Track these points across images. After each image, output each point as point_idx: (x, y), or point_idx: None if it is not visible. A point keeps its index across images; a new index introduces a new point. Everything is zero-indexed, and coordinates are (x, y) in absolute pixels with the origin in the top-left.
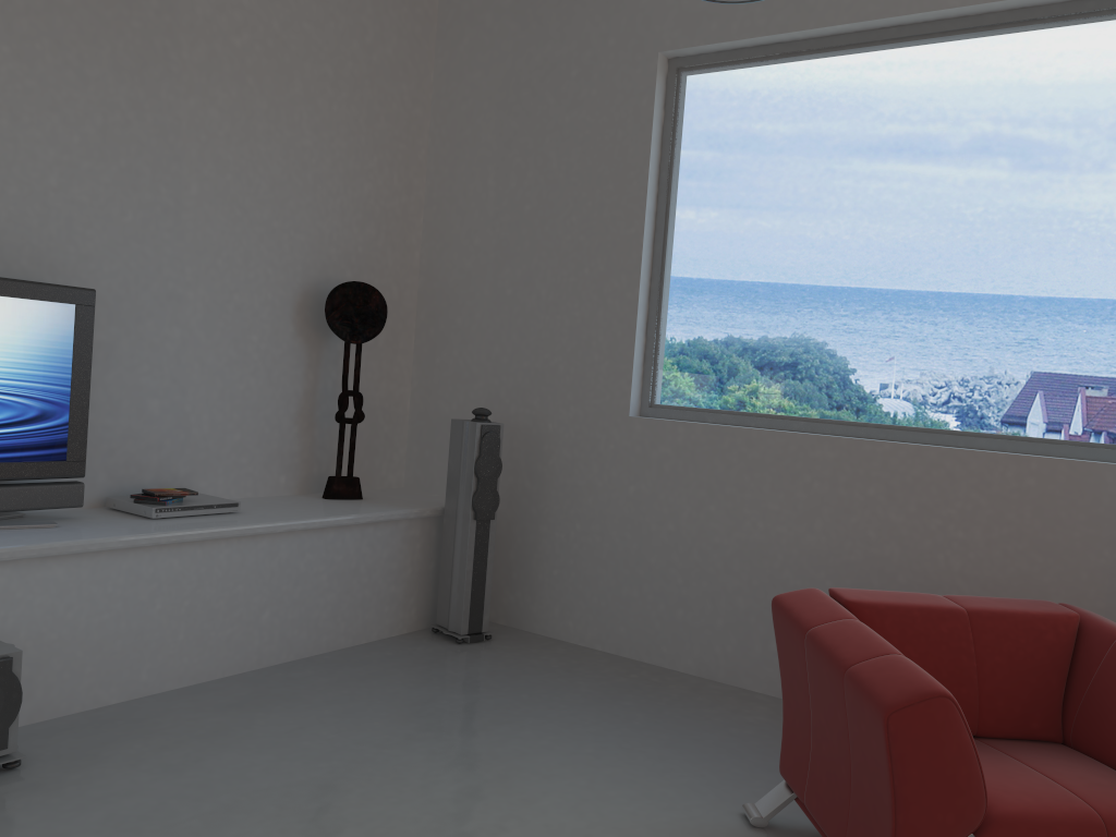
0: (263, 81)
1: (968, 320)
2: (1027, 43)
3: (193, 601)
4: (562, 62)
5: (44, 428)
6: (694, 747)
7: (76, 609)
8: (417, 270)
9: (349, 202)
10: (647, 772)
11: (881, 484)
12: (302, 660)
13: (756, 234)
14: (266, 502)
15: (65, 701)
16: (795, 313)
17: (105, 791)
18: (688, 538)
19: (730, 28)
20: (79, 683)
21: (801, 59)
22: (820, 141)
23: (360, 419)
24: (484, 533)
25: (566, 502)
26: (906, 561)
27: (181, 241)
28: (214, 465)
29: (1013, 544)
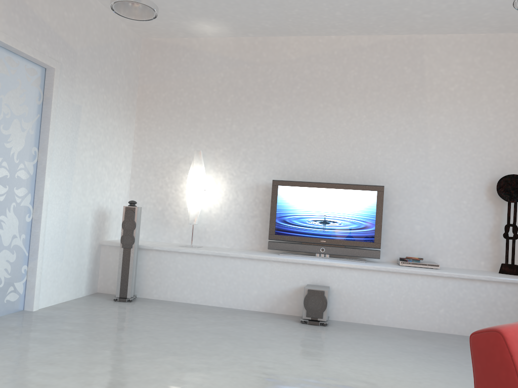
0: (465, 100)
1: None
2: None
3: (406, 296)
4: None
5: (366, 231)
6: None
7: (361, 288)
8: None
9: (517, 139)
10: None
11: None
12: (460, 335)
13: None
14: (464, 270)
15: (357, 318)
16: None
17: (333, 335)
18: None
19: None
20: (362, 313)
21: None
22: None
23: (515, 237)
24: None
25: None
26: None
27: (428, 167)
28: (445, 253)
29: None
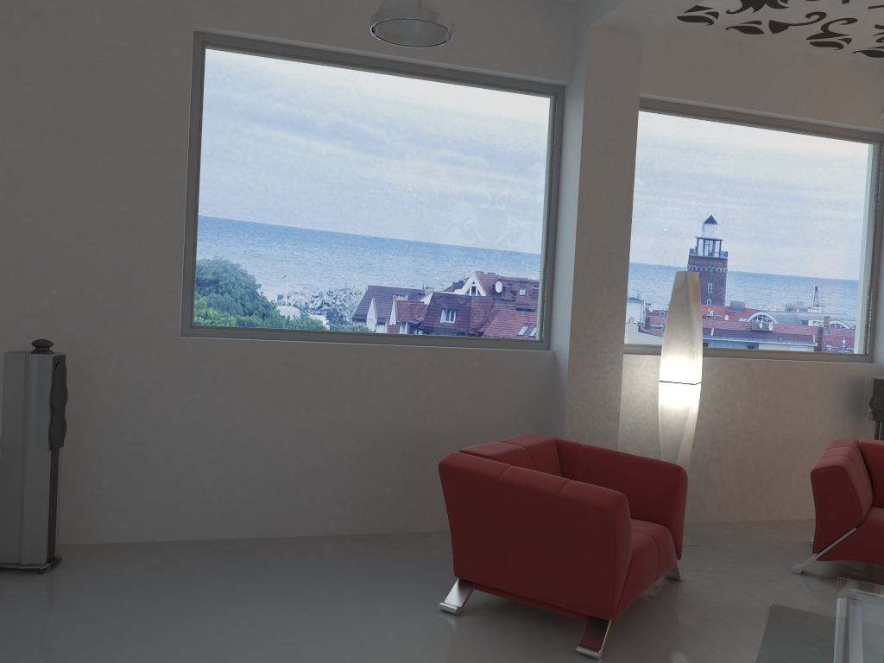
0: None
1: (430, 264)
2: (458, 92)
3: None
4: (84, 4)
5: None
6: (346, 584)
7: None
8: None
9: None
10: (356, 610)
11: (390, 374)
12: None
13: (280, 191)
14: None
15: None
16: (313, 254)
17: None
18: (243, 432)
19: (262, 25)
20: None
21: (310, 63)
22: (327, 128)
23: None
24: (56, 461)
25: (114, 419)
26: (407, 423)
27: None
28: None
29: (468, 402)
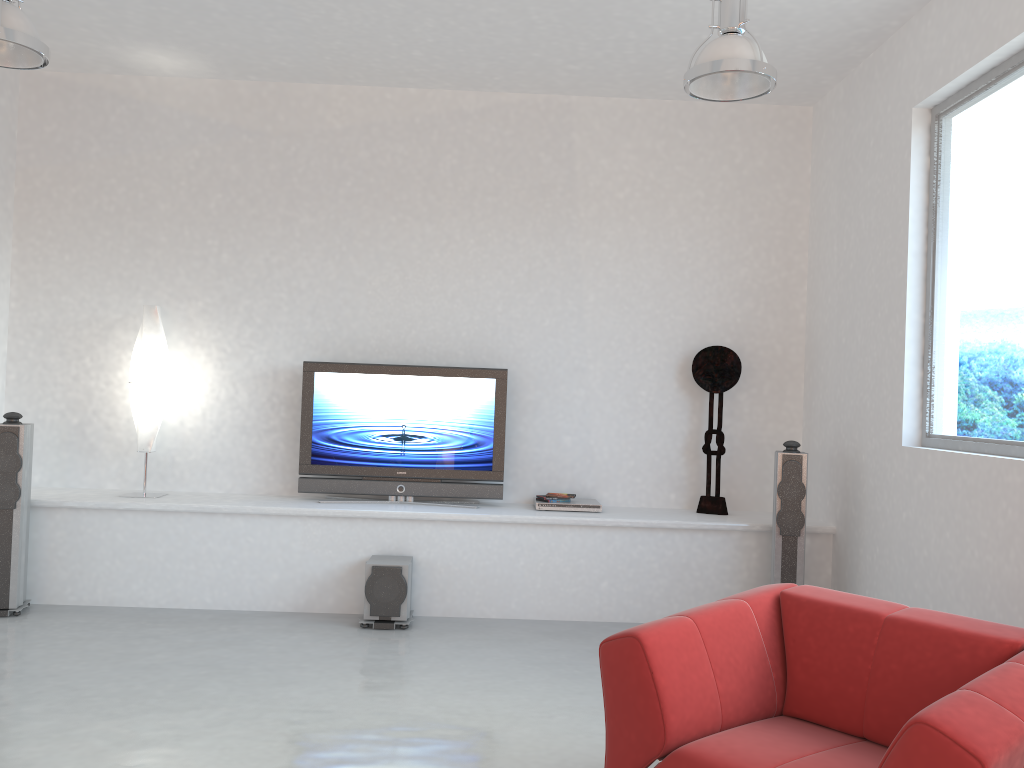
0: (642, 215)
1: None
2: None
3: (546, 563)
4: (865, 136)
5: (478, 451)
6: None
7: (469, 555)
8: (803, 330)
9: (725, 285)
10: None
11: None
12: (634, 623)
13: (988, 259)
14: (642, 510)
15: (464, 608)
16: (1014, 333)
17: (417, 646)
18: (934, 565)
19: (949, 70)
20: (471, 600)
21: (1012, 77)
22: None
23: (721, 451)
24: (791, 547)
25: (871, 527)
26: None
27: (583, 332)
28: (613, 482)
29: None
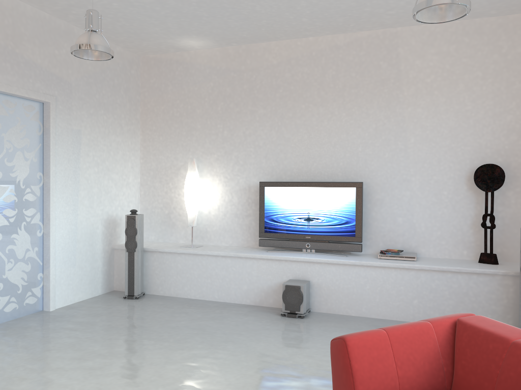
0: (442, 90)
1: None
2: None
3: (381, 288)
4: None
5: (347, 226)
6: None
7: (339, 281)
8: None
9: (497, 127)
10: None
11: None
12: None
13: None
14: (444, 260)
15: (337, 309)
16: None
17: (303, 328)
18: None
19: None
20: (341, 305)
21: None
22: None
23: (492, 226)
24: None
25: None
26: None
27: (407, 160)
28: (427, 243)
29: None
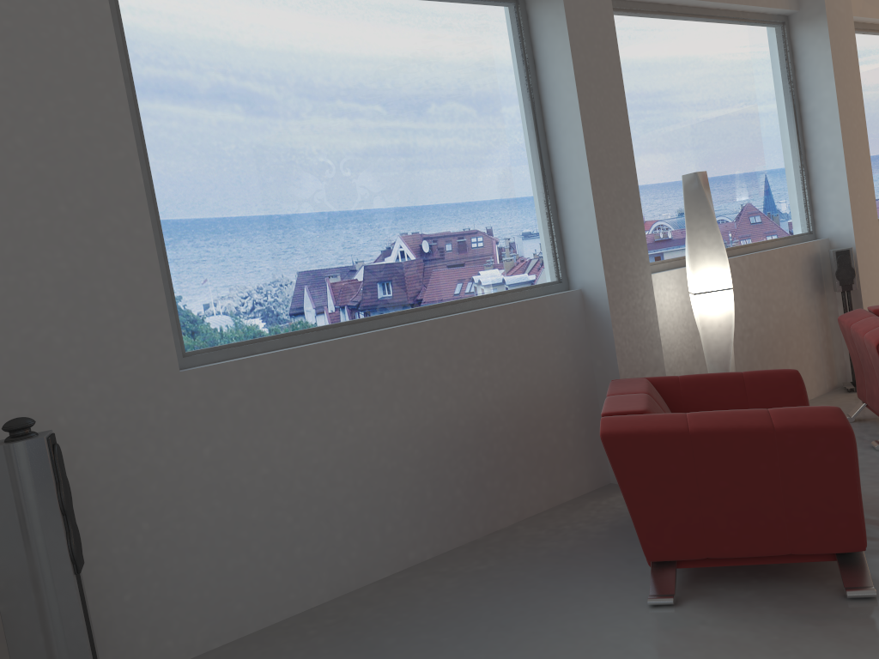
0: None
1: (435, 217)
2: (420, 8)
3: None
4: None
5: None
6: (510, 615)
7: None
8: None
9: None
10: (566, 642)
11: (431, 356)
12: None
13: (252, 156)
14: None
15: None
16: (308, 229)
17: None
18: (286, 473)
19: None
20: None
21: None
22: (289, 67)
23: None
24: (82, 588)
25: (119, 505)
26: (461, 408)
27: None
28: None
29: (514, 367)
